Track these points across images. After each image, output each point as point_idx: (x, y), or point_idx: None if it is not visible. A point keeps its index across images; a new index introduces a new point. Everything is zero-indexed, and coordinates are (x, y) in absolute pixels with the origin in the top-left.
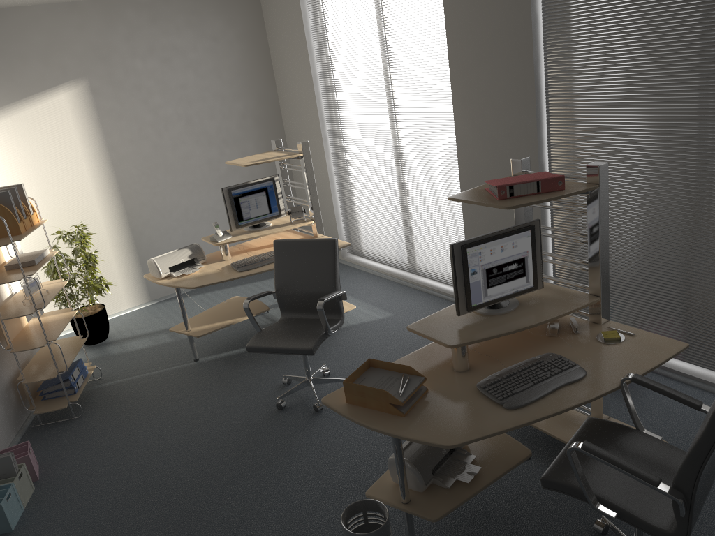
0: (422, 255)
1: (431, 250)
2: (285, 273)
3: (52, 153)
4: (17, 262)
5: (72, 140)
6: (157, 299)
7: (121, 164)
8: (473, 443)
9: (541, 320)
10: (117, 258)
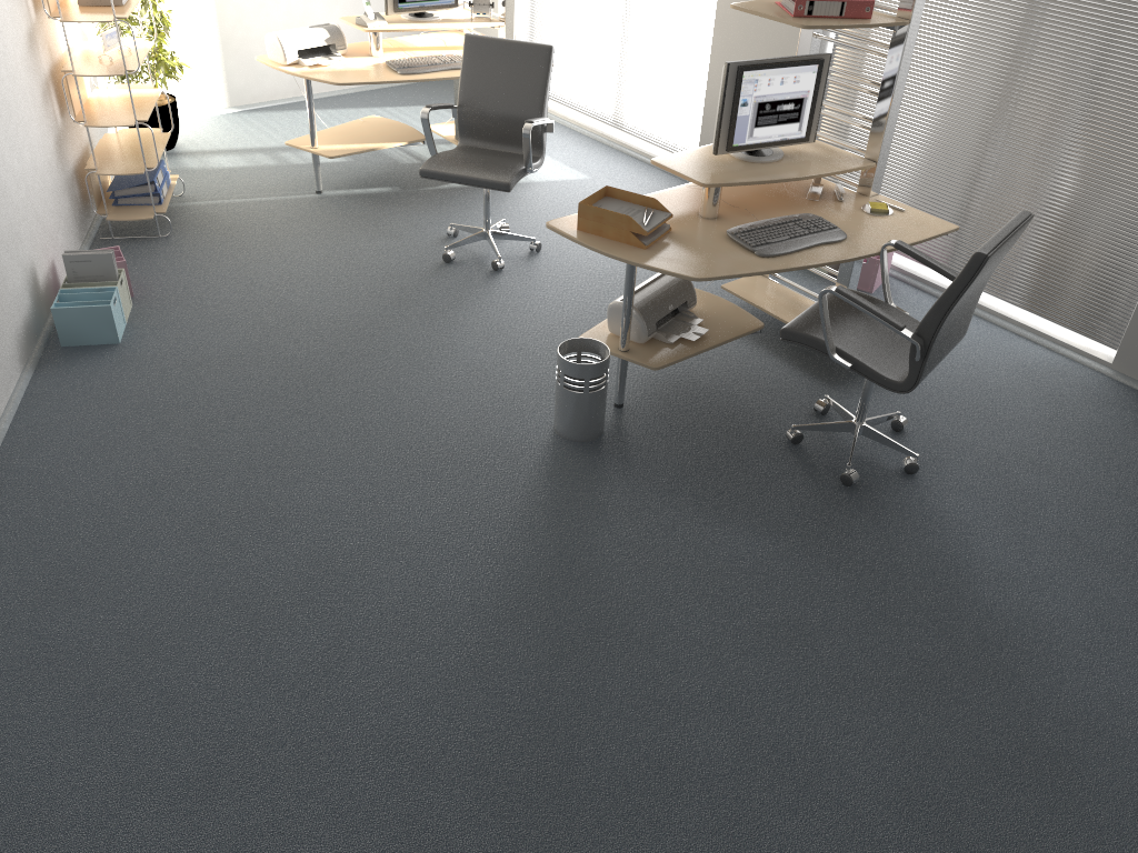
0: (637, 105)
1: (653, 99)
2: (476, 83)
3: None
4: None
5: None
6: (239, 106)
7: None
8: (699, 310)
9: (808, 175)
10: (189, 30)
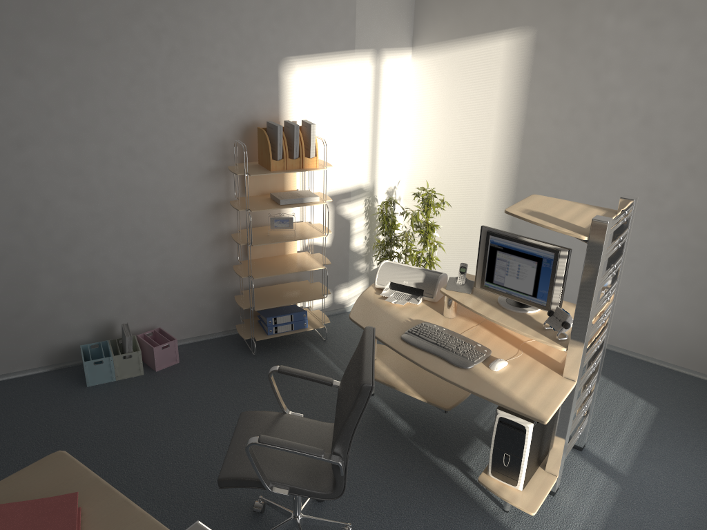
0: None
1: None
2: (346, 375)
3: (466, 105)
4: (279, 195)
5: (491, 98)
6: None
7: (532, 145)
8: None
9: None
10: None
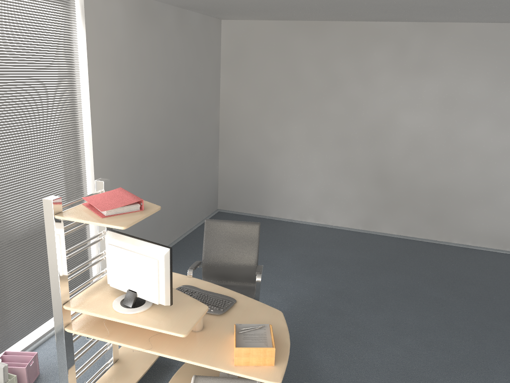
0: None
1: None
2: None
3: None
4: None
5: None
6: None
7: None
8: None
9: None
10: None
